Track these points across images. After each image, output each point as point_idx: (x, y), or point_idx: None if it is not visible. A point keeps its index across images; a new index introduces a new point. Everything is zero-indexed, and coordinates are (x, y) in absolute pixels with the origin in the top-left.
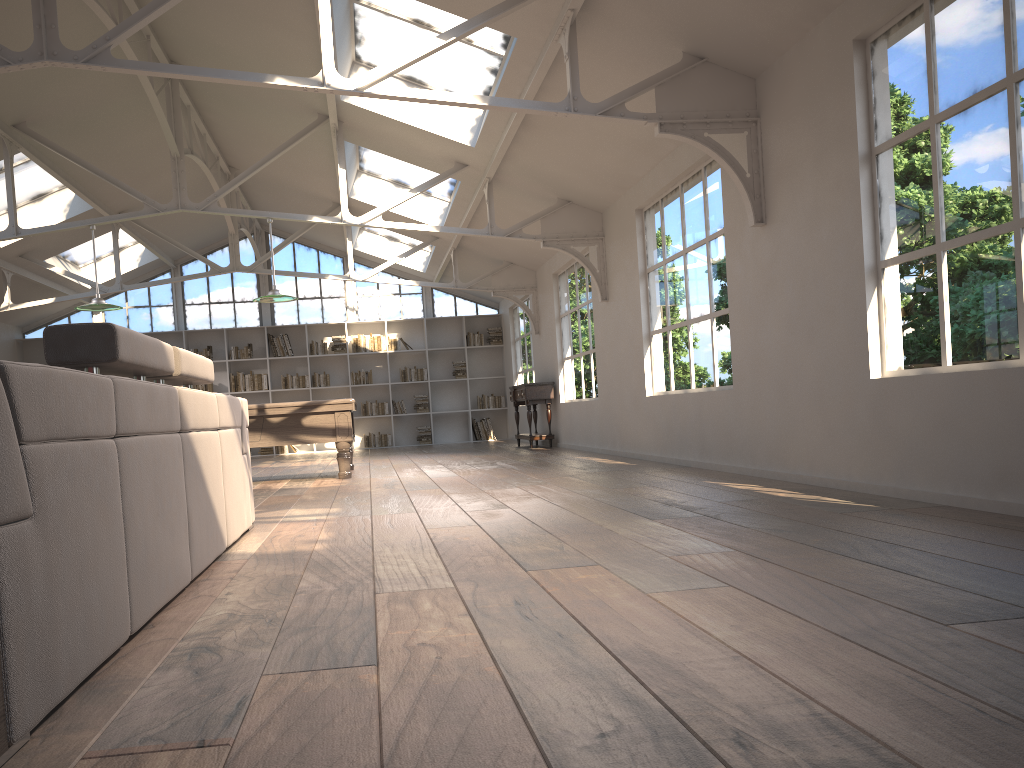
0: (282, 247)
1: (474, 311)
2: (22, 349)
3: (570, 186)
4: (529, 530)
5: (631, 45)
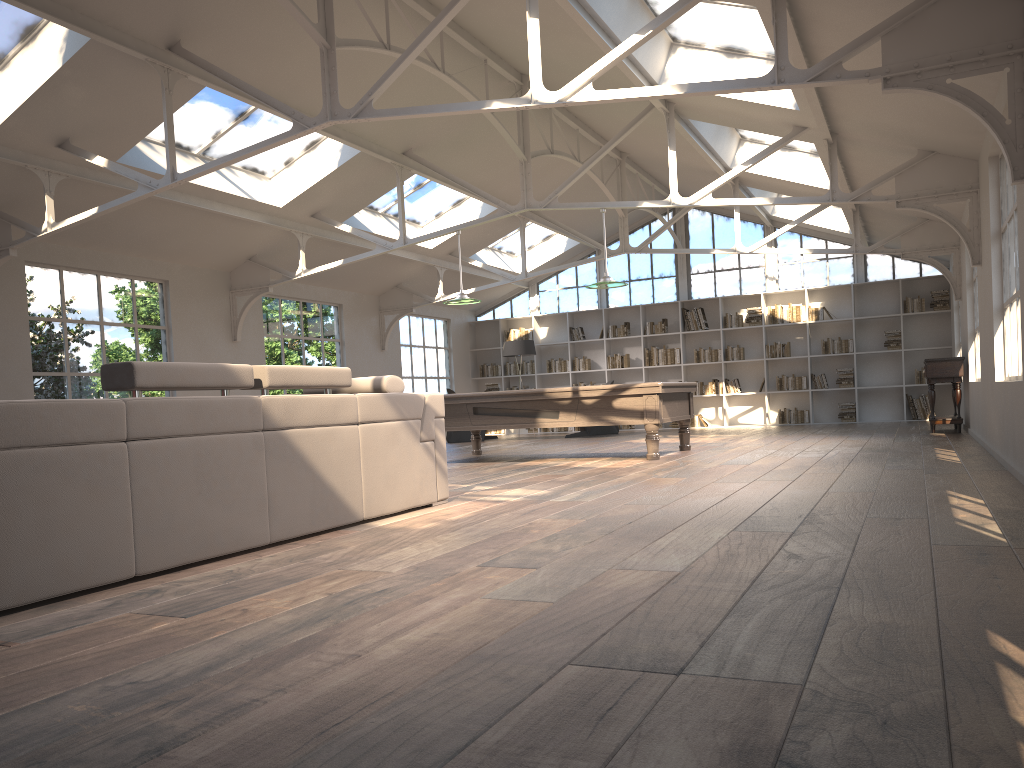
0: (668, 225)
1: (917, 272)
2: (474, 330)
3: (921, 136)
4: (602, 529)
5: None
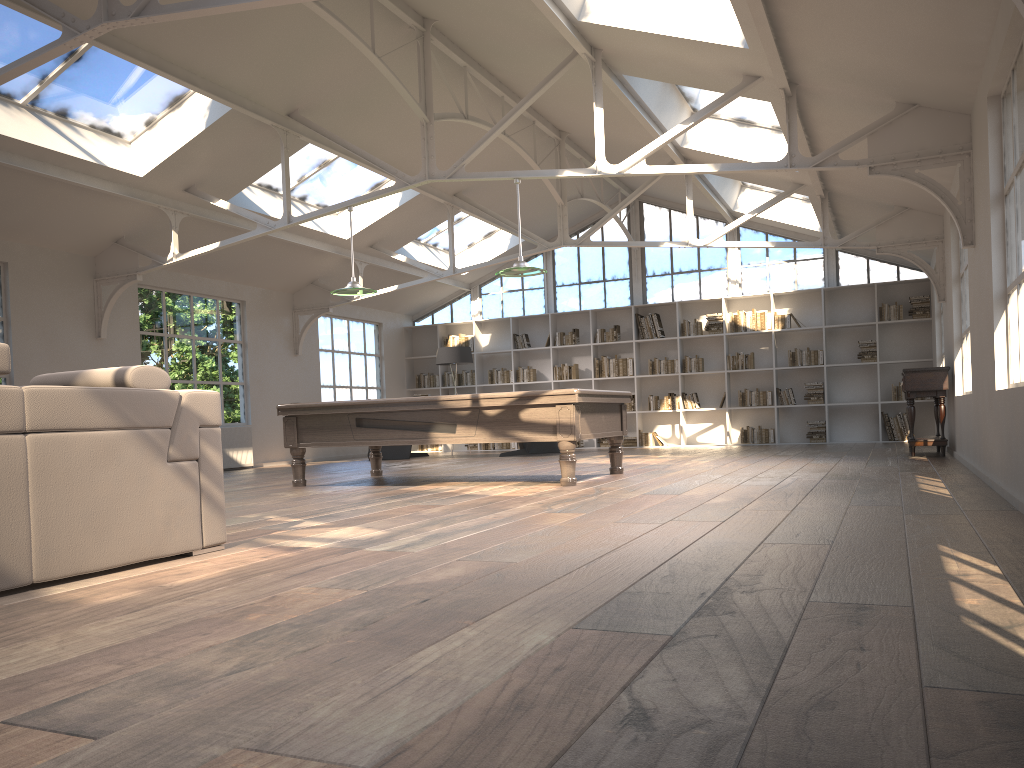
0: (612, 215)
1: (894, 276)
2: (411, 336)
3: (900, 80)
4: (364, 616)
5: None
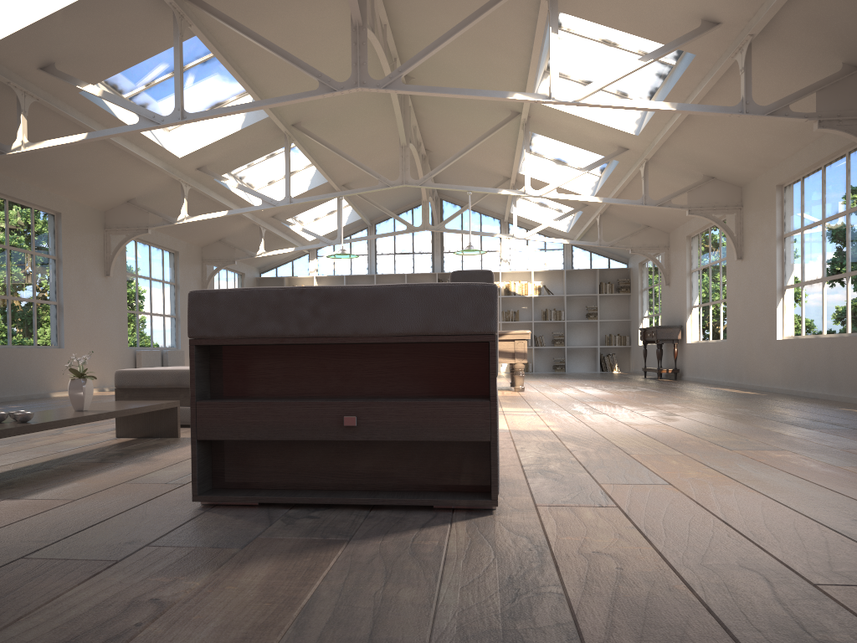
0: (462, 212)
1: (606, 265)
2: (259, 285)
3: (716, 165)
4: (710, 429)
5: (796, 58)
